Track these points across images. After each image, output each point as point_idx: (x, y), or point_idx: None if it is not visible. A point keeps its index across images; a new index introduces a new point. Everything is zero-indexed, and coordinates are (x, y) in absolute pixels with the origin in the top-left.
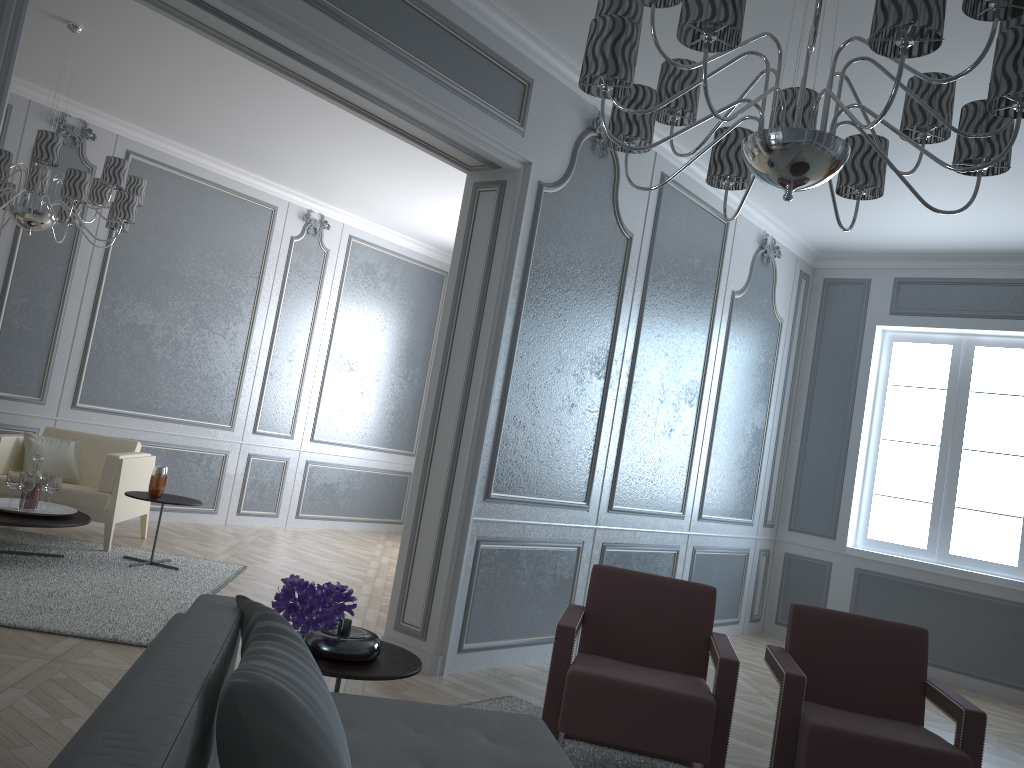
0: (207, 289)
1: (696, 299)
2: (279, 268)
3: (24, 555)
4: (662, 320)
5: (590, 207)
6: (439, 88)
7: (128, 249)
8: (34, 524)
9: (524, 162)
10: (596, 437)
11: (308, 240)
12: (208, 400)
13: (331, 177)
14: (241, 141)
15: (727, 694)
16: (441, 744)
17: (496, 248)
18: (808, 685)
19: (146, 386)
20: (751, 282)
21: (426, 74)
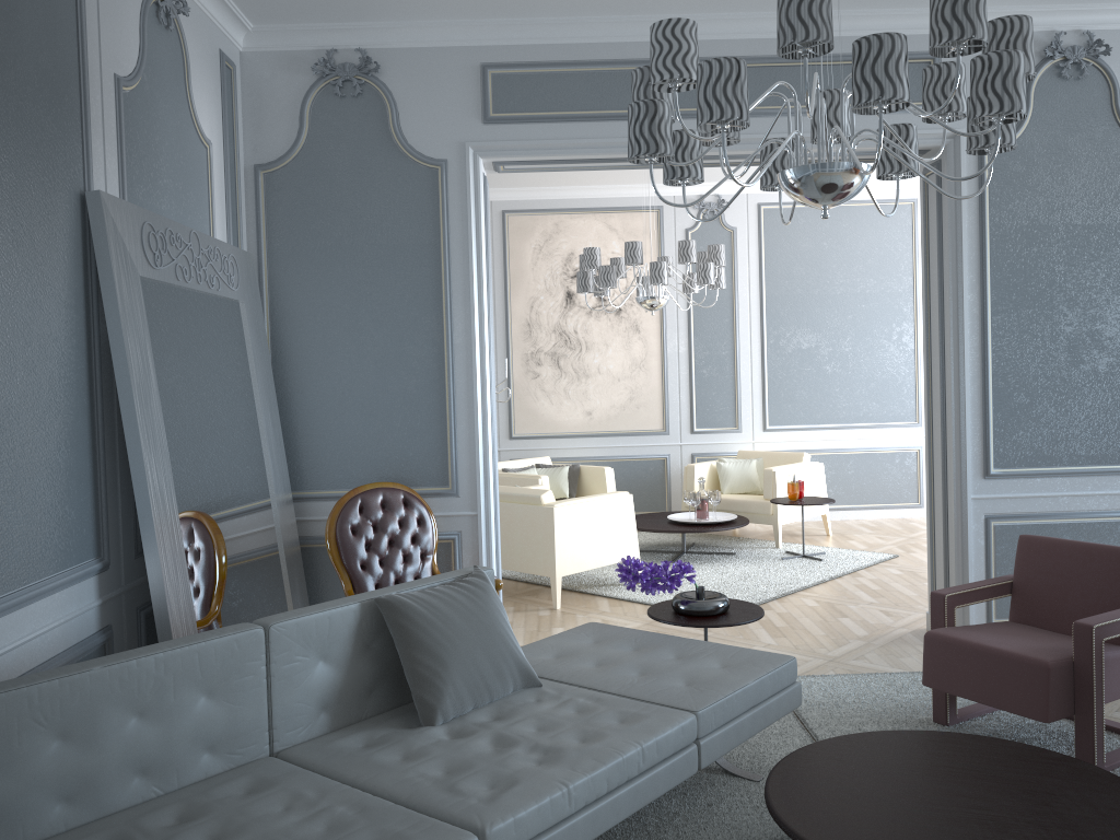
0: (860, 300)
1: None
2: None
3: (707, 554)
4: None
5: (1073, 140)
6: None
7: (778, 287)
8: (692, 530)
9: (951, 135)
10: None
11: None
12: (887, 402)
13: None
14: None
15: (1084, 658)
16: (672, 663)
17: (943, 229)
18: None
19: (823, 400)
20: None
21: None
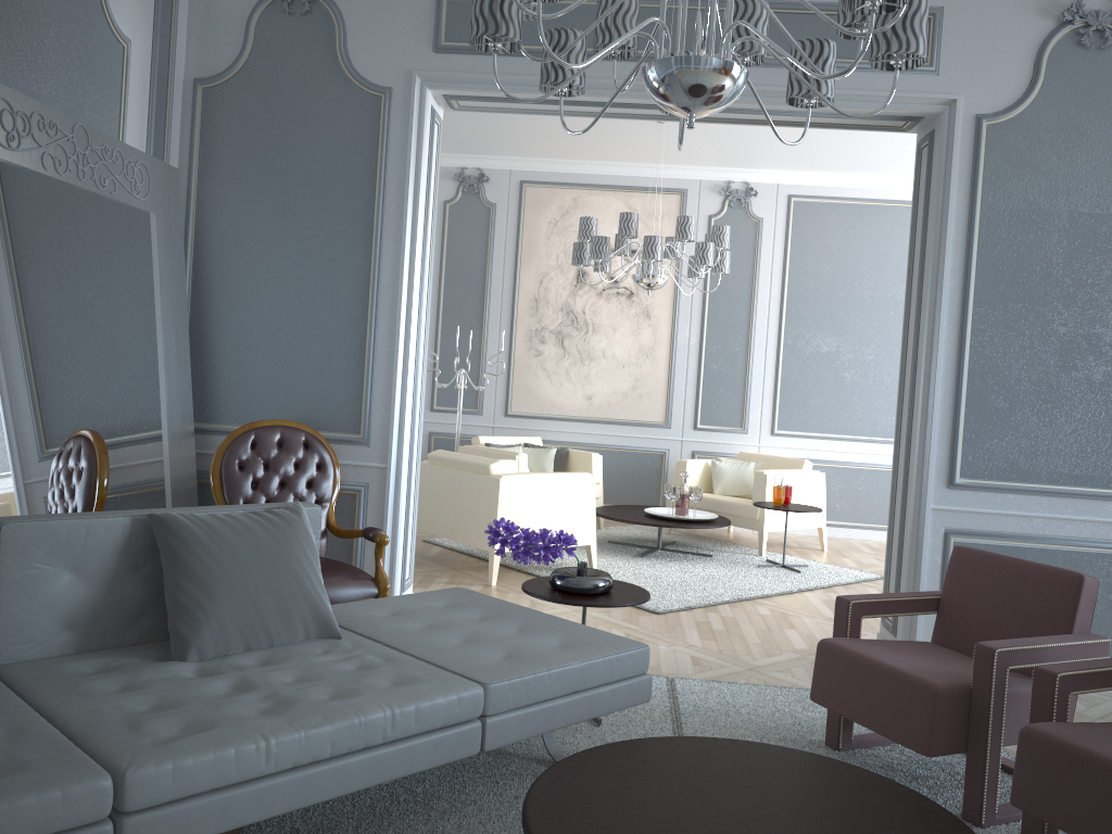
0: (889, 306)
1: None
2: None
3: (682, 553)
4: None
5: (1087, 117)
6: None
7: (802, 284)
8: (663, 525)
9: (946, 102)
10: None
11: None
12: None
13: None
14: (870, 154)
15: (983, 687)
16: (506, 635)
17: (929, 207)
18: None
19: (838, 409)
20: None
21: (775, 66)
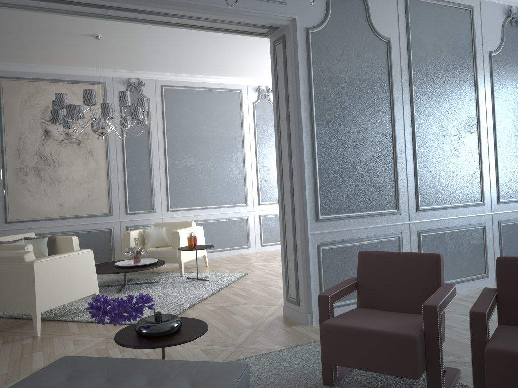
0: (216, 140)
1: (457, 65)
2: (250, 120)
3: (141, 284)
4: (430, 85)
5: (350, 31)
6: None
7: (174, 131)
8: (132, 270)
9: (291, 19)
10: (394, 168)
11: (262, 101)
12: (231, 193)
13: (256, 65)
14: (204, 63)
15: (432, 329)
16: None
17: (288, 75)
18: (515, 314)
19: (199, 193)
20: (505, 41)
21: None
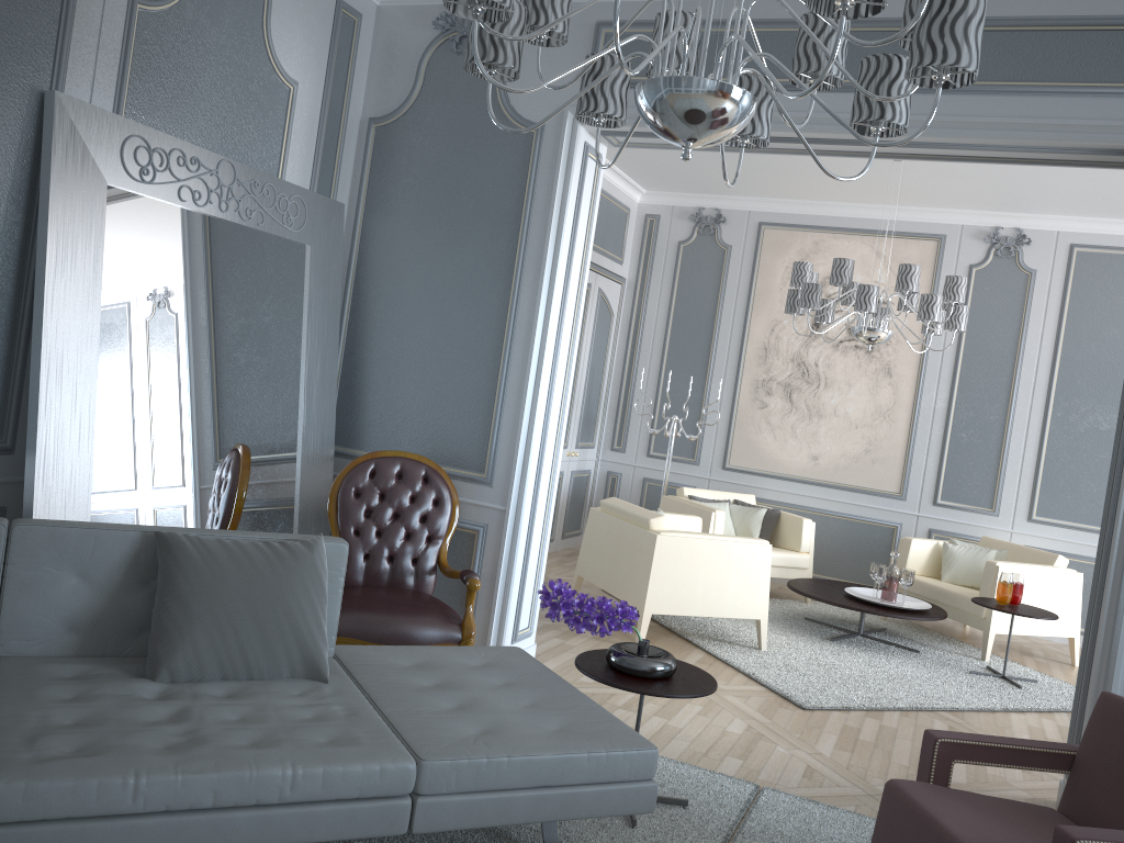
0: None
1: None
2: None
3: (885, 644)
4: None
5: None
6: (986, 99)
7: (1080, 349)
8: (857, 608)
9: None
10: None
11: None
12: None
13: None
14: None
15: None
16: (506, 708)
17: None
18: None
19: None
20: None
21: (961, 92)
